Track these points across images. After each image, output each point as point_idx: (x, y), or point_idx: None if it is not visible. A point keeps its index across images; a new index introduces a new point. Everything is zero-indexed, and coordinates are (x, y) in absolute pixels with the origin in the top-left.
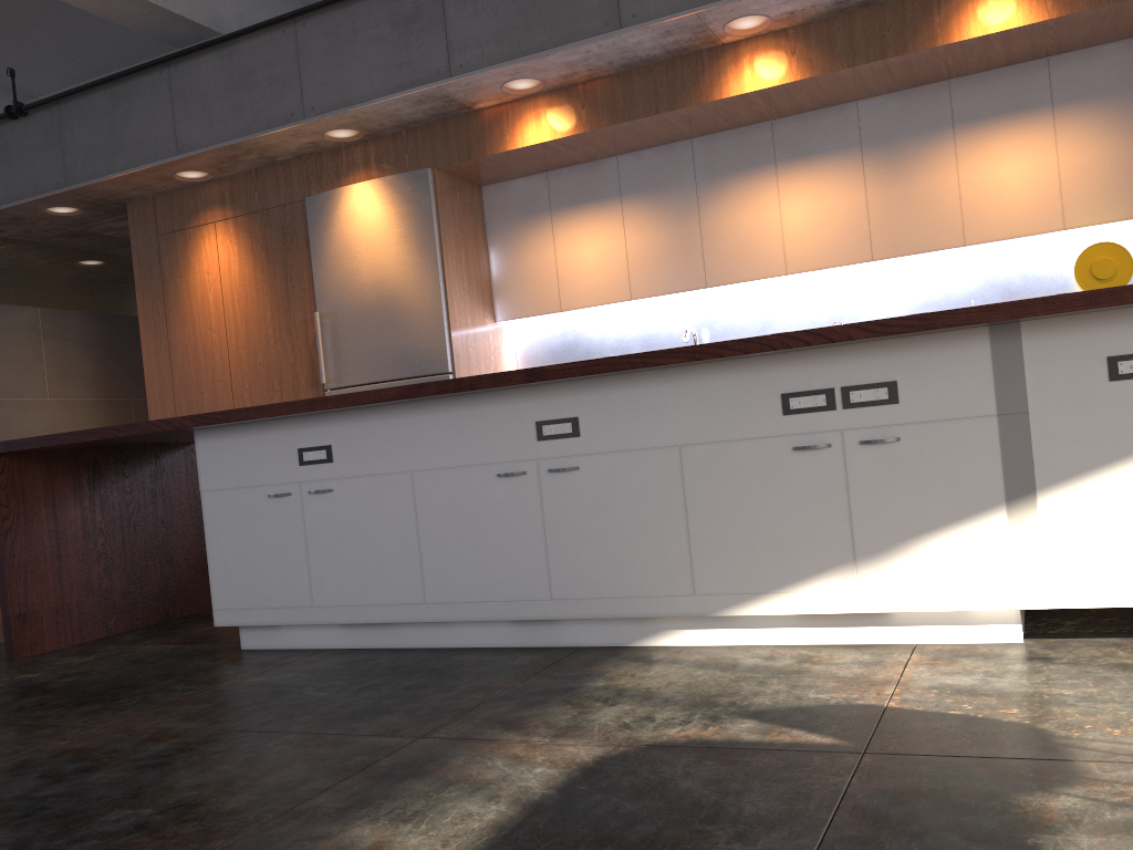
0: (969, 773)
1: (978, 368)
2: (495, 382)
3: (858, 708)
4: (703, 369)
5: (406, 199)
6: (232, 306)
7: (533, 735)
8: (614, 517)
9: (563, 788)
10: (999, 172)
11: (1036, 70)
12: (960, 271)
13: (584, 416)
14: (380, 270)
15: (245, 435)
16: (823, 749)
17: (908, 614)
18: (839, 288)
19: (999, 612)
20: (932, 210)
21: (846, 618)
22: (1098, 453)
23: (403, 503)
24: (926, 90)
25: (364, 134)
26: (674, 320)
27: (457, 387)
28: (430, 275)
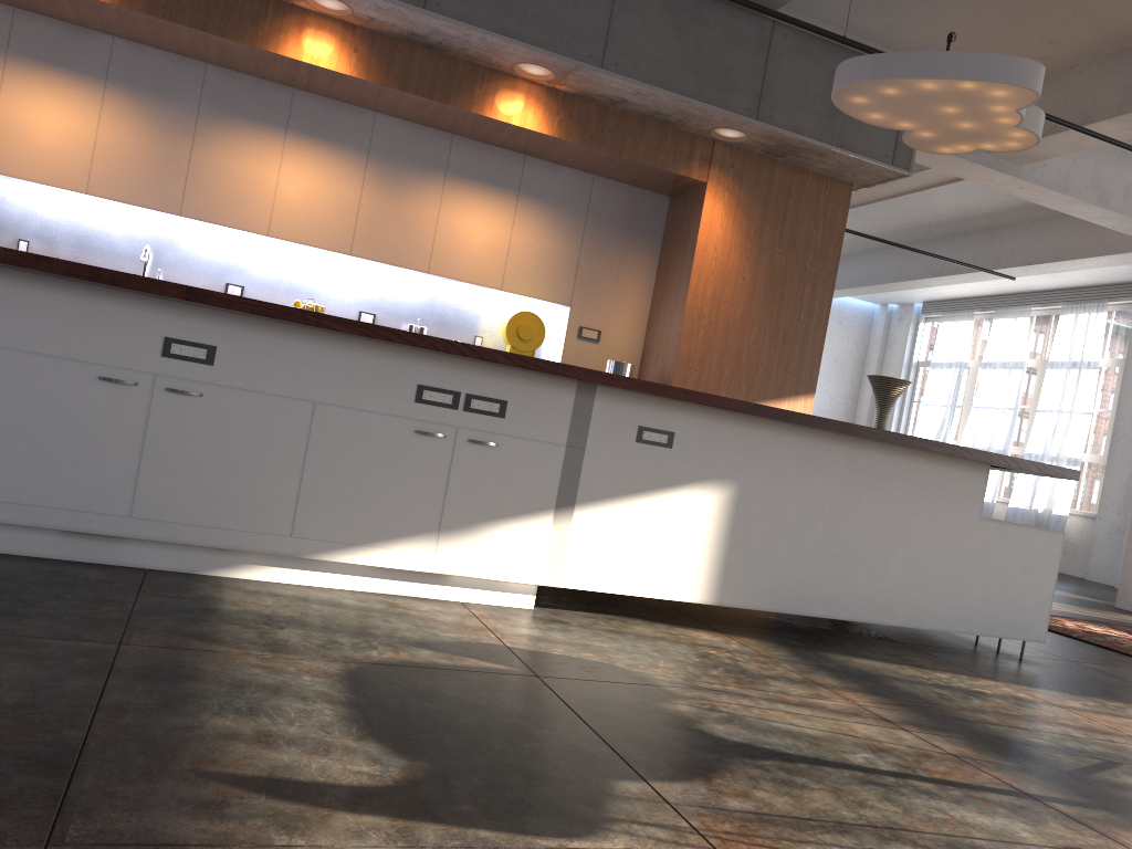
0: (616, 690)
1: (564, 409)
2: (145, 286)
3: (490, 646)
4: (356, 342)
5: None
6: None
7: (248, 649)
8: (228, 451)
9: (355, 692)
10: (469, 226)
11: (515, 160)
12: (411, 290)
13: (224, 348)
14: None
15: None
16: (509, 673)
17: (461, 578)
18: (305, 265)
19: (524, 585)
20: (411, 233)
21: (413, 575)
22: (617, 487)
23: None
24: (434, 133)
25: None
26: (122, 231)
27: (94, 276)
28: None
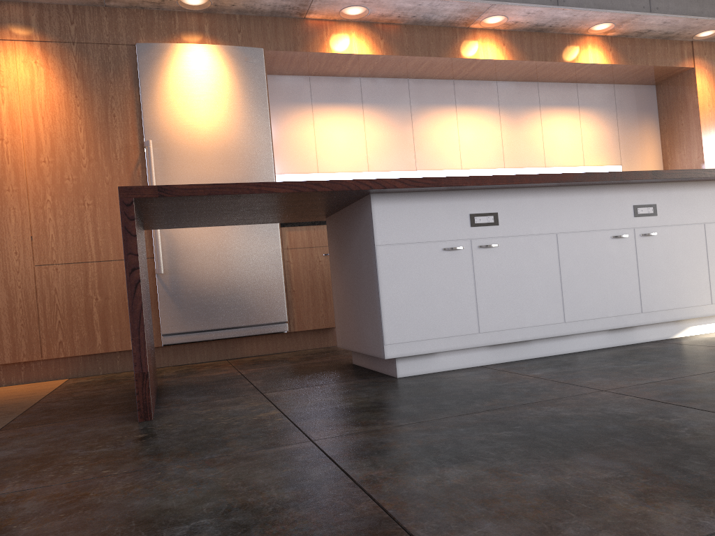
0: None
1: None
2: (634, 176)
3: None
4: (713, 183)
5: (244, 67)
6: (34, 121)
7: None
8: (674, 262)
9: None
10: (559, 133)
11: (572, 88)
12: None
13: (658, 204)
14: (217, 116)
15: (421, 201)
16: None
17: None
18: None
19: None
20: (531, 146)
21: None
22: None
23: (550, 254)
24: (528, 84)
25: (208, 7)
26: None
27: (612, 177)
28: (263, 127)
